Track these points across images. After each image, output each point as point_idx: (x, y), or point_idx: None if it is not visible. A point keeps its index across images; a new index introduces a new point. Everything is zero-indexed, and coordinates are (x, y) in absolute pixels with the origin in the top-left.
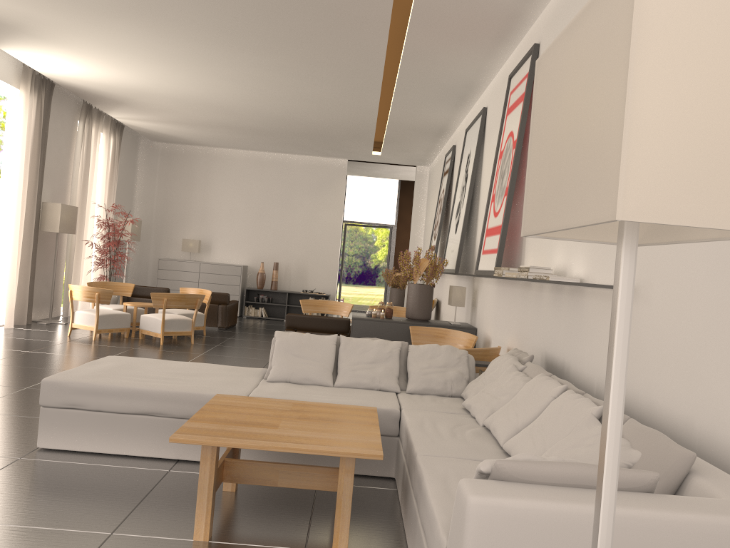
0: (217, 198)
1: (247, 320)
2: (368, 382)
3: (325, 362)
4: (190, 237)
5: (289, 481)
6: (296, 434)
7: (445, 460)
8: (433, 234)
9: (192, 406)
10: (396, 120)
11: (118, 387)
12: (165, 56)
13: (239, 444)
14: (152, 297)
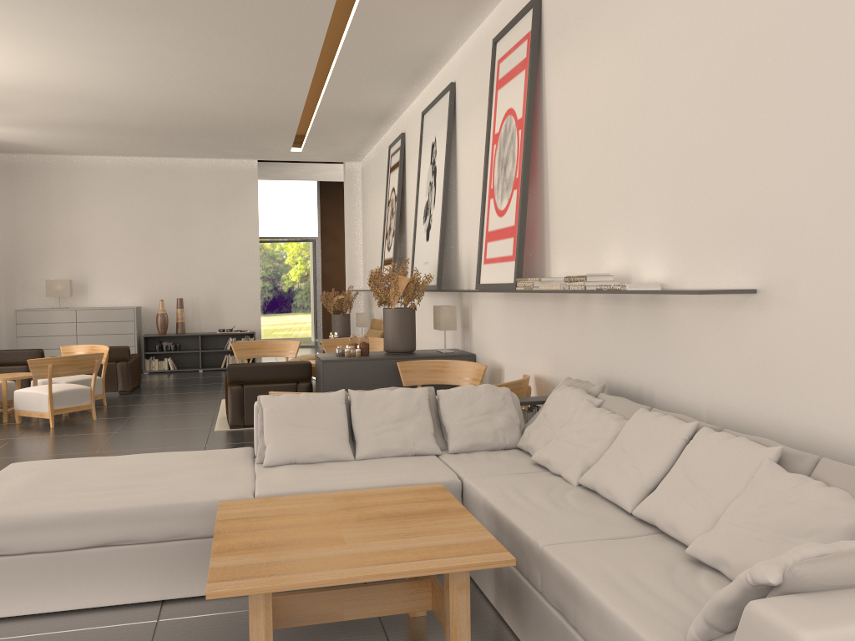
0: (88, 222)
1: (151, 377)
2: (399, 447)
3: (337, 429)
4: (56, 277)
5: (359, 610)
6: (378, 547)
7: (582, 547)
8: (384, 244)
9: (176, 522)
10: (330, 105)
11: (58, 514)
12: (12, 29)
13: (314, 581)
14: (30, 366)
